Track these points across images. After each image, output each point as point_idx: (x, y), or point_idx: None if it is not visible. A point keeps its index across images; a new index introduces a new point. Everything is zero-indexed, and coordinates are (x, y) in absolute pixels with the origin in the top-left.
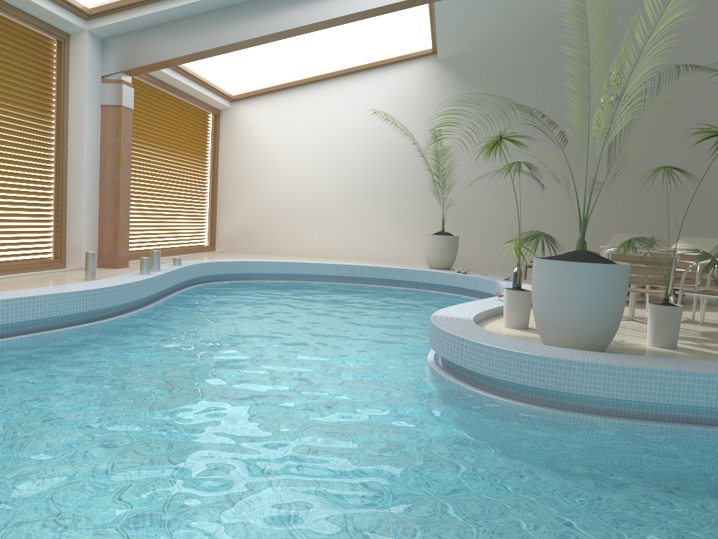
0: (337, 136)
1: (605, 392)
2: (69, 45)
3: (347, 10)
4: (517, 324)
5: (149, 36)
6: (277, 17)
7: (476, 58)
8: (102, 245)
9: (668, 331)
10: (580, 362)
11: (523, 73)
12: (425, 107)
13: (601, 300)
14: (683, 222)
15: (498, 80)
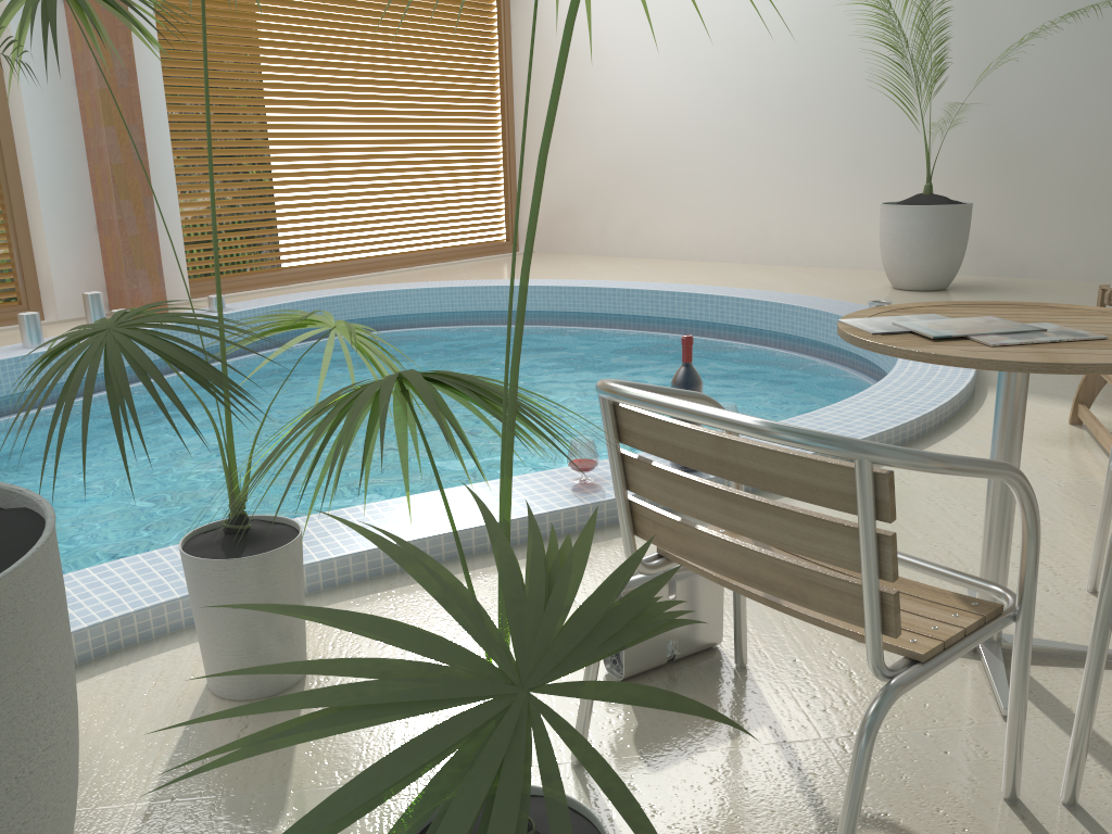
0: None
1: None
2: None
3: None
4: (212, 679)
5: None
6: None
7: None
8: (109, 275)
9: None
10: None
11: None
12: None
13: None
14: None
15: None
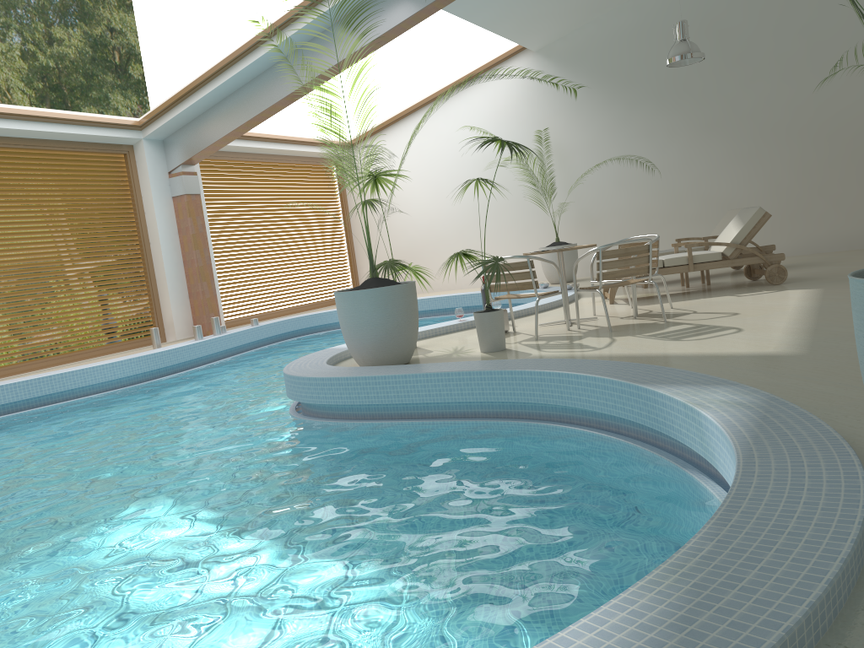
0: (450, 159)
1: (332, 400)
2: (134, 154)
3: (331, 62)
4: None
5: (193, 128)
6: (279, 85)
7: (575, 38)
8: (195, 318)
9: (485, 336)
10: (314, 378)
11: (630, 40)
12: (532, 107)
13: (367, 321)
14: (863, 173)
15: (603, 56)
